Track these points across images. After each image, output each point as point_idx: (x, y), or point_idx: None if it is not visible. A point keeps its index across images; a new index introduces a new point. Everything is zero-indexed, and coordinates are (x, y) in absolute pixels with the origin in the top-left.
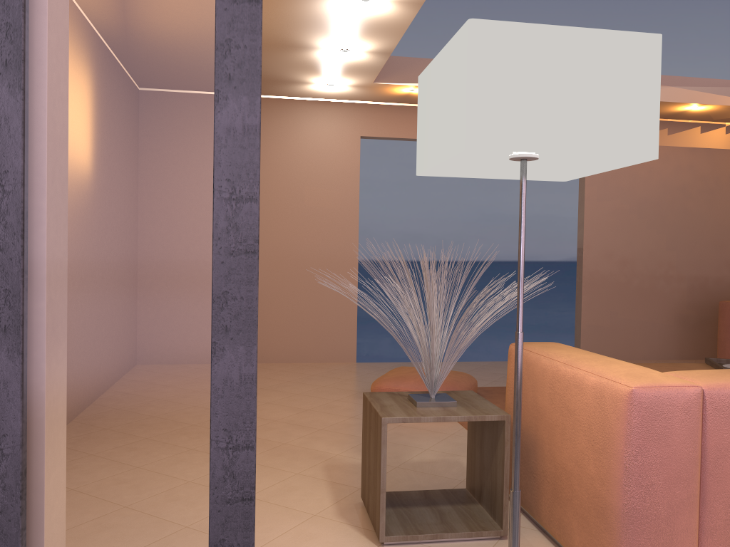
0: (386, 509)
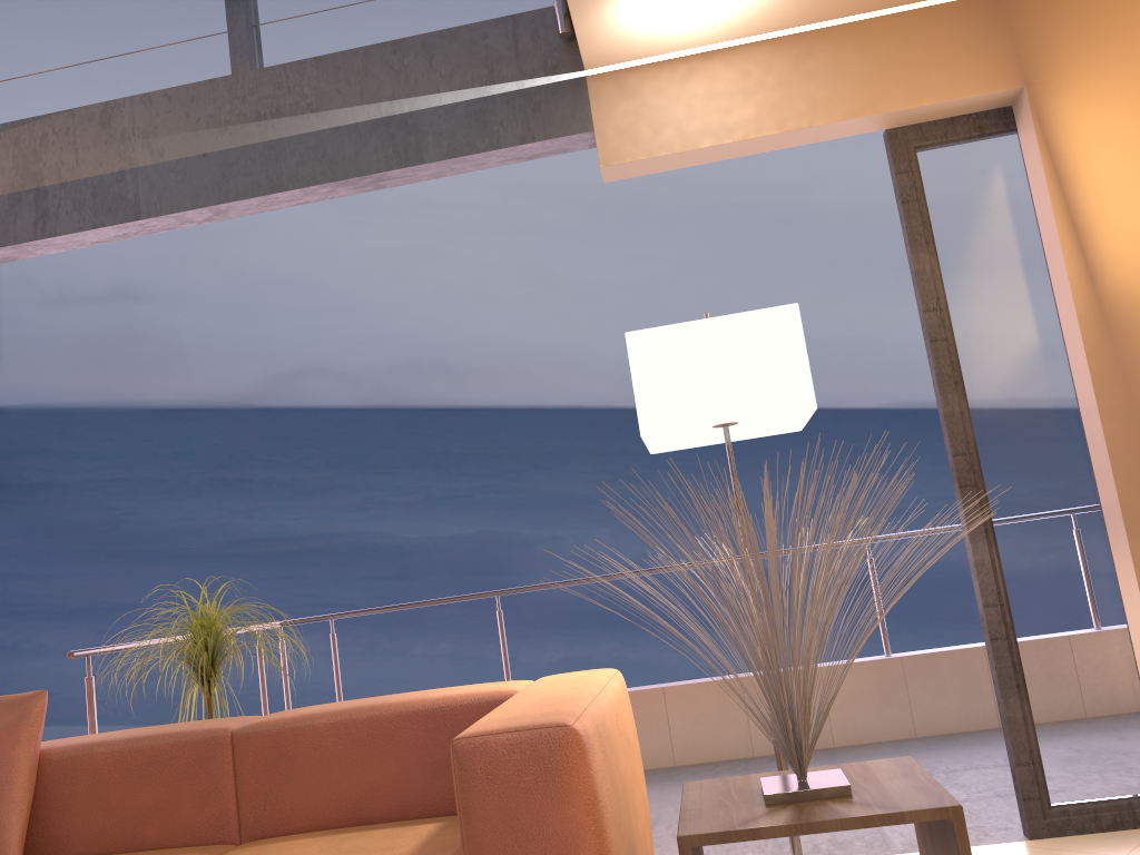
0: None
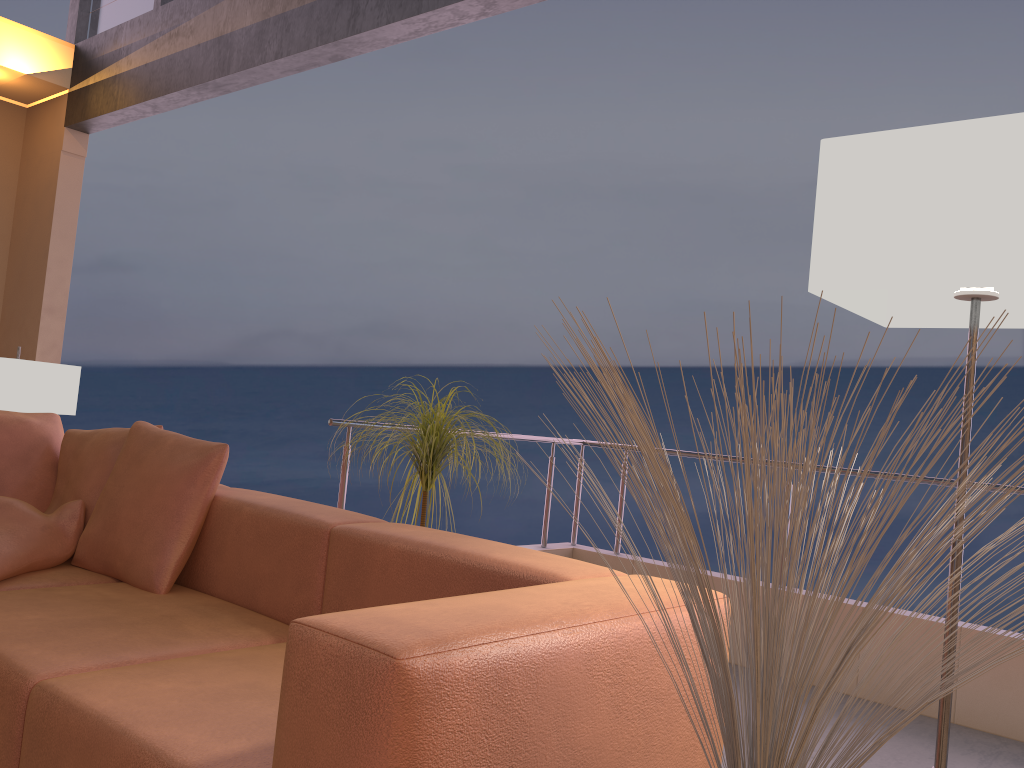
0: None
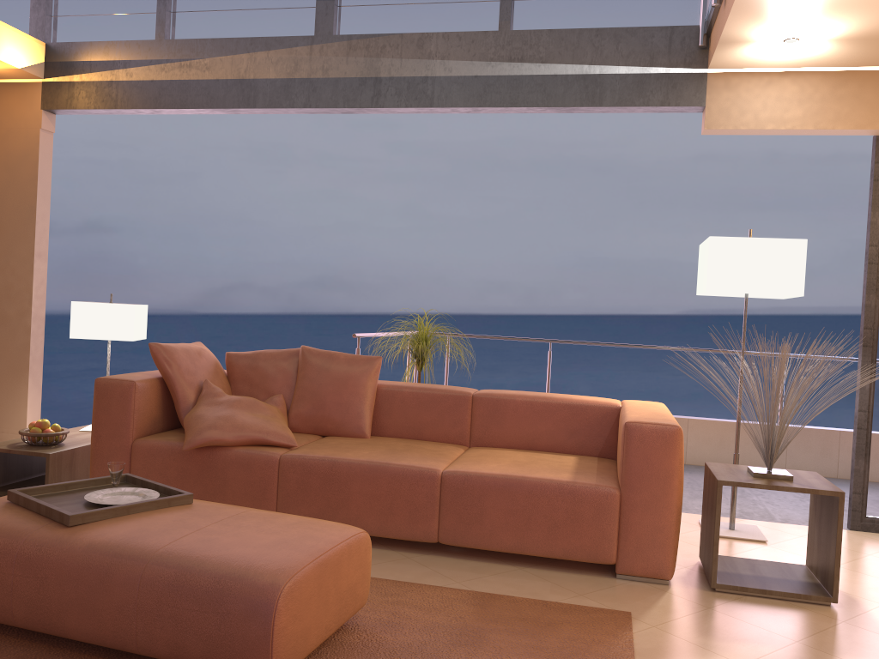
0: (806, 580)
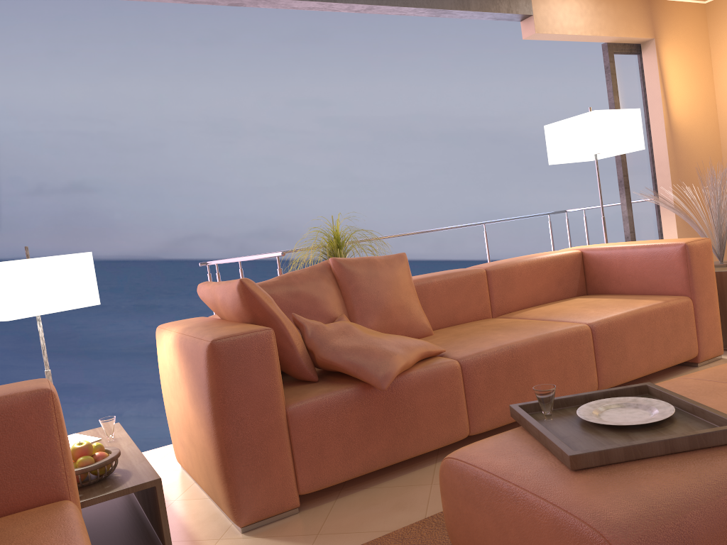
0: None
